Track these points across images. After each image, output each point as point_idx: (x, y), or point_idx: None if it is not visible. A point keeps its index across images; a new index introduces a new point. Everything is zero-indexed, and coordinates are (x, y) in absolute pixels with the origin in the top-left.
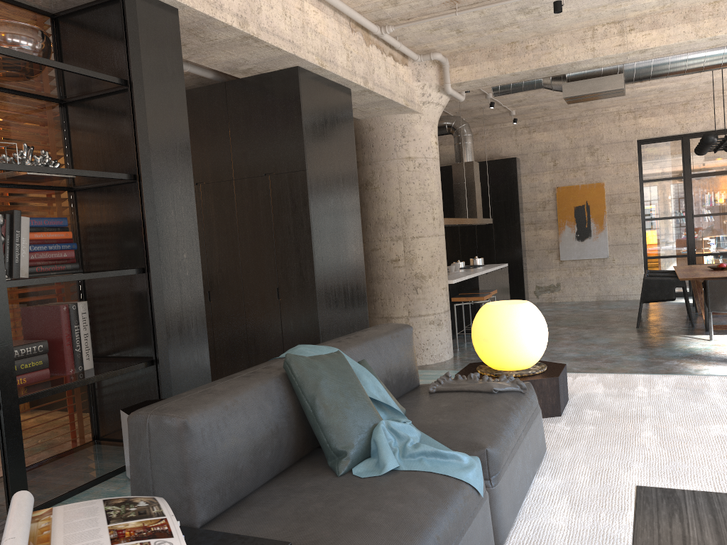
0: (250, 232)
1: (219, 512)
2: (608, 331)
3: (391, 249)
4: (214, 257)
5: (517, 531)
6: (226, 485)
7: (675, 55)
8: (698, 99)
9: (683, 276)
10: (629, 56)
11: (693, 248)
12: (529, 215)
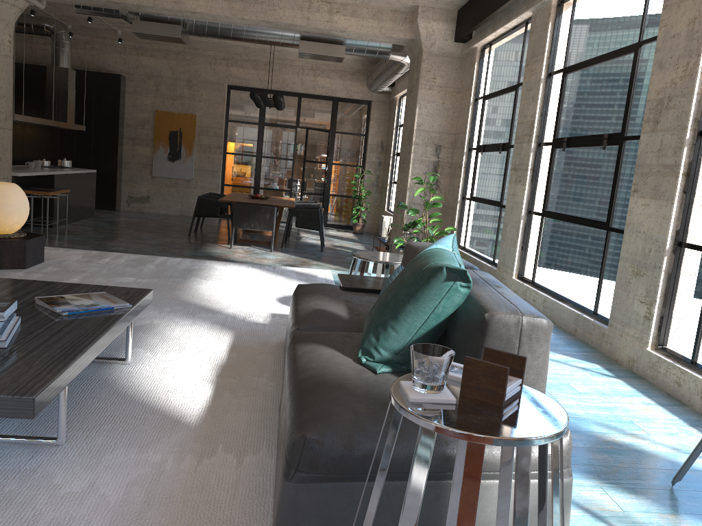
0: None
1: None
2: (165, 236)
3: None
4: None
5: None
6: None
7: (224, 23)
8: (276, 63)
9: (223, 198)
10: (184, 13)
11: (259, 182)
12: (130, 131)
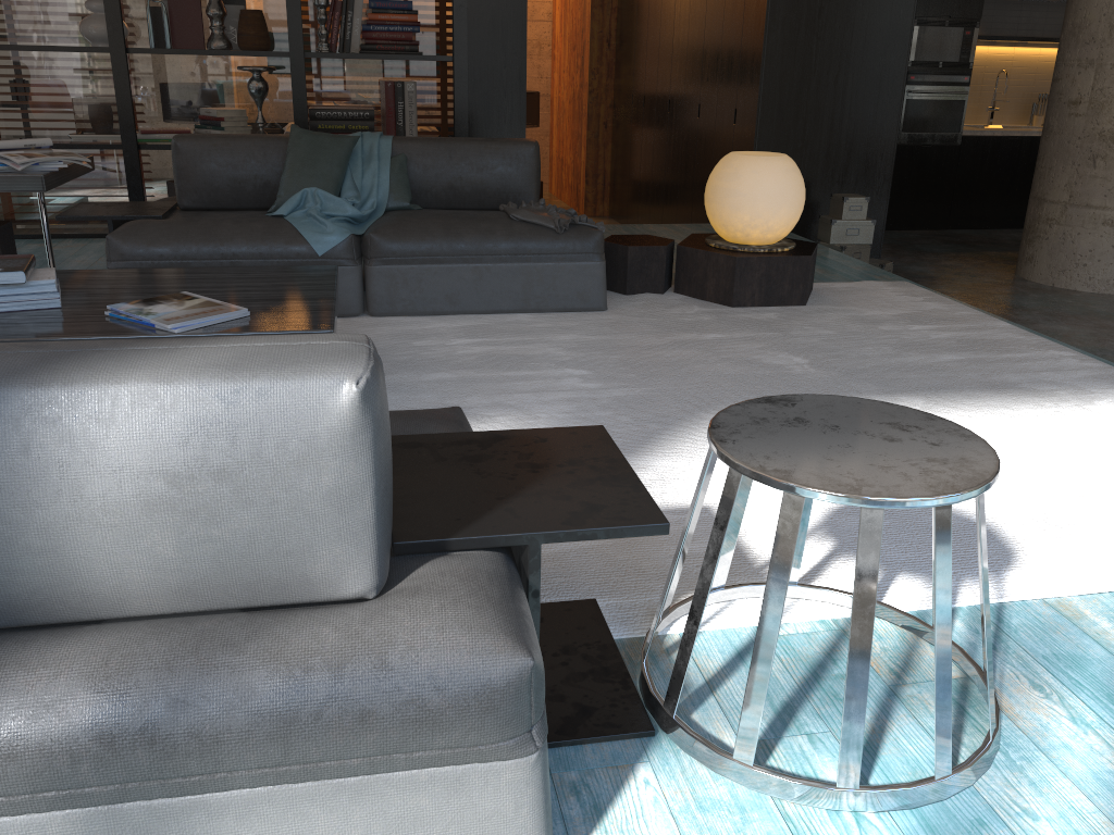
0: (729, 30)
1: (200, 207)
2: None
3: (1073, 82)
4: (706, 60)
5: (406, 318)
6: (202, 192)
7: None
8: None
9: None
10: None
11: None
12: None
